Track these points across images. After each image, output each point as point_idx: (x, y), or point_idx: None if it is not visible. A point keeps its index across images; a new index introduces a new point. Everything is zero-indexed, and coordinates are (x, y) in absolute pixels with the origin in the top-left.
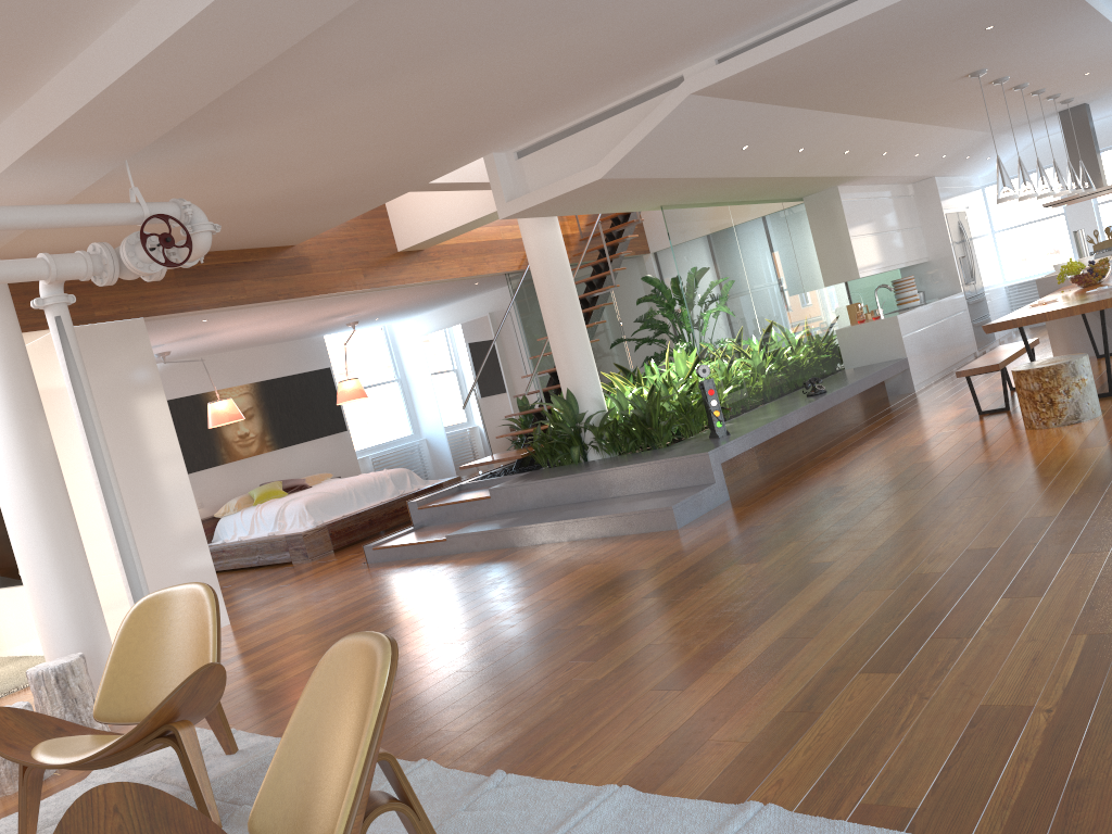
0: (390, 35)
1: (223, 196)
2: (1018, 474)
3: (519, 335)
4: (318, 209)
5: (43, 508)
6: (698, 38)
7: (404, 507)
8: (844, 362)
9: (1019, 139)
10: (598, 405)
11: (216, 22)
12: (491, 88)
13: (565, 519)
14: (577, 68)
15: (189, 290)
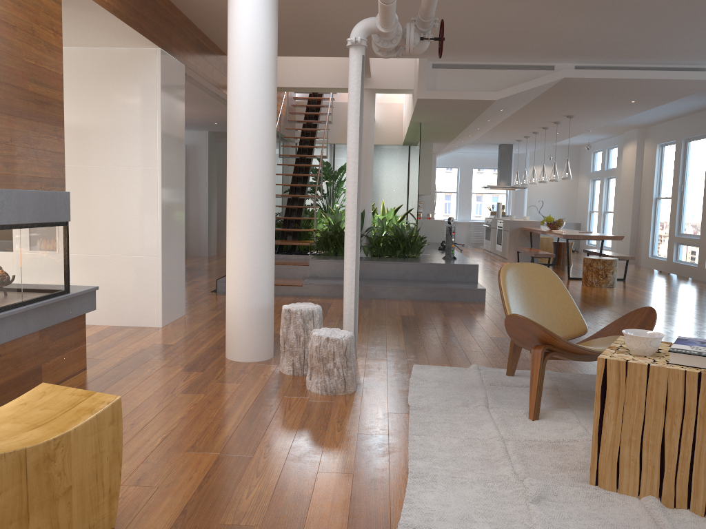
0: None
1: (341, 13)
2: (644, 302)
3: (204, 166)
4: (313, 43)
5: (273, 188)
6: (600, 54)
7: None
8: None
9: (460, 149)
10: (371, 225)
11: None
12: (537, 32)
13: (406, 286)
14: (563, 42)
15: (199, 58)
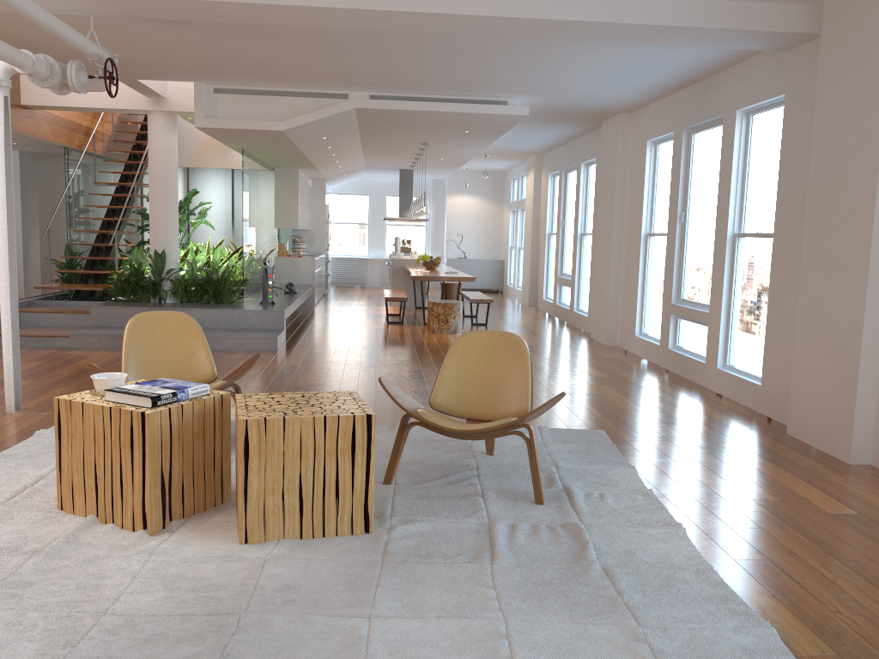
0: (323, 34)
1: (48, 38)
2: None
3: (15, 193)
4: None
5: None
6: (383, 85)
7: None
8: (275, 278)
9: (364, 174)
10: (177, 266)
11: (324, 11)
12: (287, 63)
13: None
14: (328, 73)
15: None
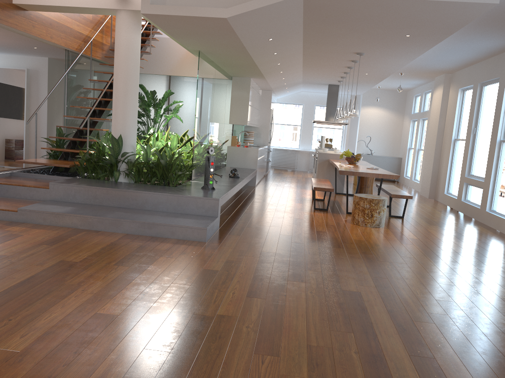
0: None
1: None
2: (390, 251)
3: (44, 88)
4: None
5: None
6: None
7: None
8: (226, 162)
9: (300, 88)
10: (133, 150)
11: None
12: None
13: (124, 218)
14: None
15: None
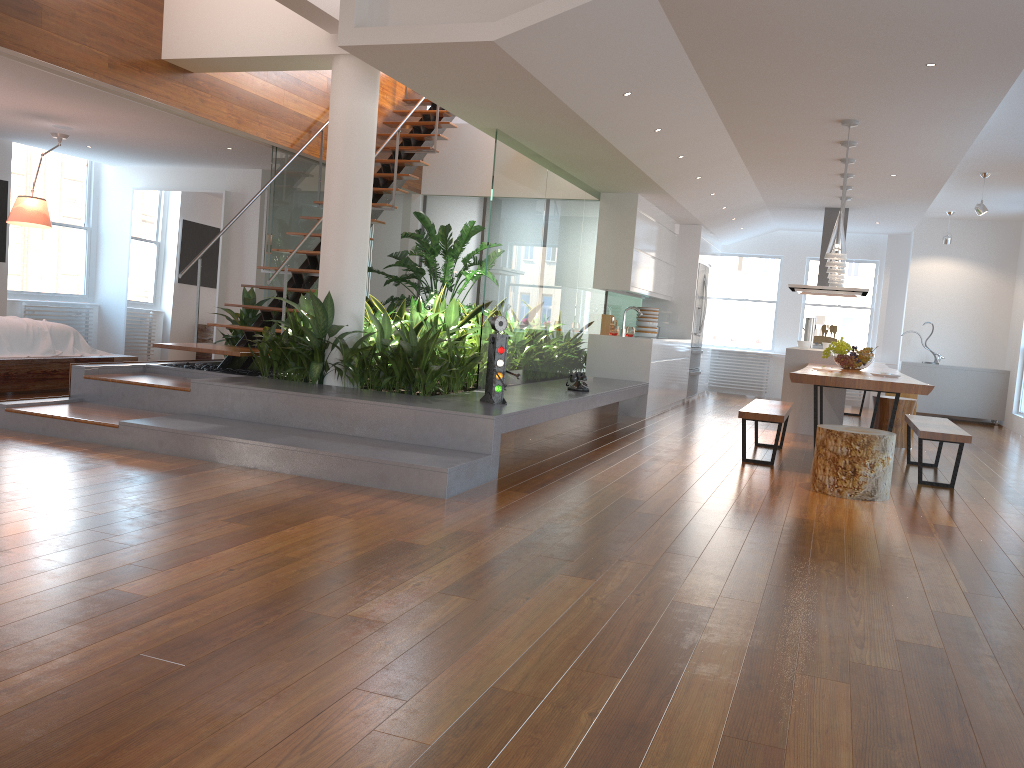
0: None
1: None
2: (860, 544)
3: (253, 227)
4: None
5: None
6: None
7: (57, 372)
8: (587, 368)
9: (770, 222)
10: (357, 324)
11: None
12: None
13: (296, 446)
14: None
15: None
